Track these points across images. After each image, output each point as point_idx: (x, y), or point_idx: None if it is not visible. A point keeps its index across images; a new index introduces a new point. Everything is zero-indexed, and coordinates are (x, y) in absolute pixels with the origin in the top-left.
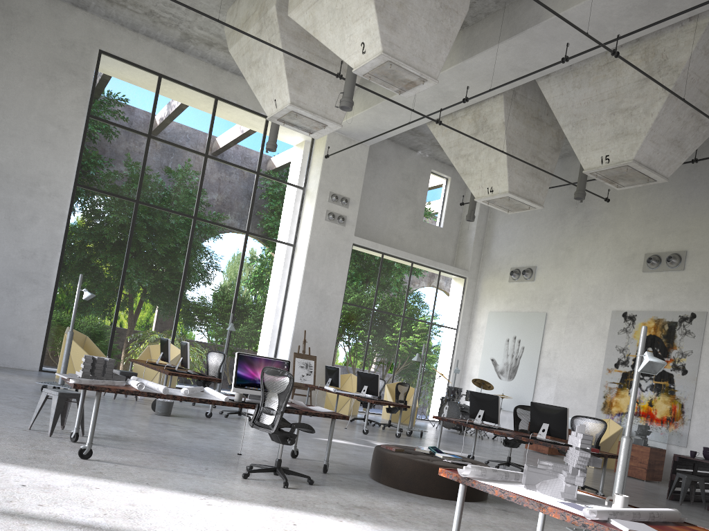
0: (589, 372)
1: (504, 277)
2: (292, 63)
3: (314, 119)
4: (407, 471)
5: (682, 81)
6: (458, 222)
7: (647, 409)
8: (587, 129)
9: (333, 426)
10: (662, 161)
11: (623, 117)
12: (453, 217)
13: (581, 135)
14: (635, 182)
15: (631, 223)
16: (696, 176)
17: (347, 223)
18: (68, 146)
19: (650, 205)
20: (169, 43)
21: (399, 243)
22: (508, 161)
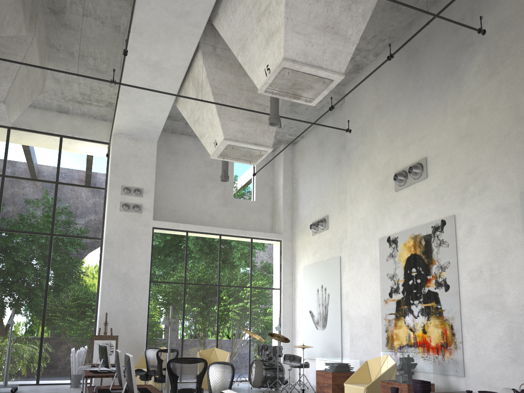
0: (371, 307)
1: (309, 232)
2: None
3: None
4: None
5: None
6: (270, 194)
7: (422, 337)
8: (250, 48)
9: None
10: (323, 54)
11: (266, 19)
12: (264, 190)
13: (248, 56)
14: (315, 89)
15: (380, 148)
16: (420, 81)
17: (144, 210)
18: None
19: (391, 124)
20: None
21: (212, 221)
22: (218, 110)
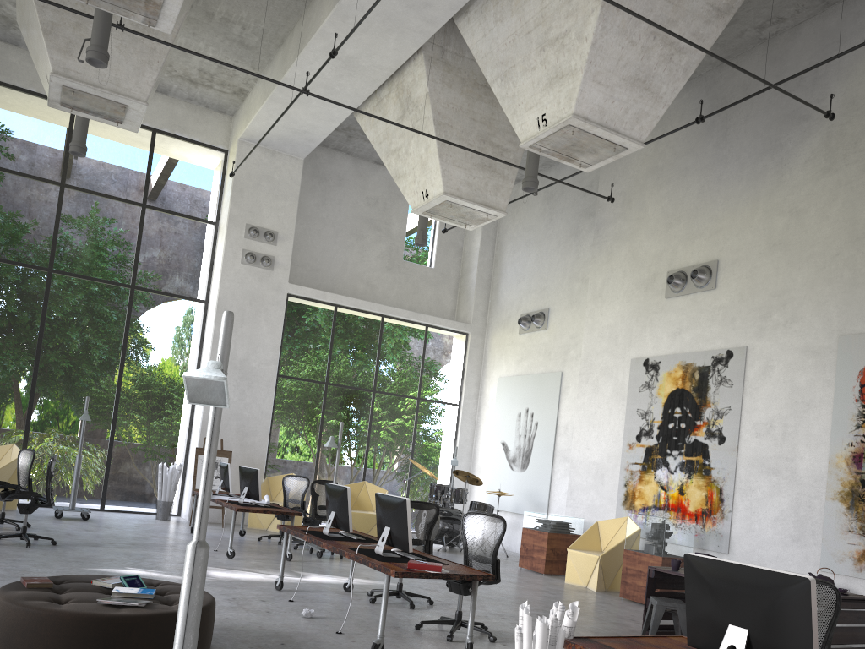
0: (607, 450)
1: (514, 328)
2: (52, 13)
3: (102, 96)
4: (6, 623)
5: None
6: (457, 260)
7: (677, 500)
8: (517, 81)
9: None
10: (624, 114)
11: (555, 52)
12: (449, 253)
13: (512, 90)
14: (600, 154)
15: (650, 231)
16: (726, 150)
17: (277, 266)
18: None
19: (672, 200)
20: None
21: (369, 292)
22: (440, 148)
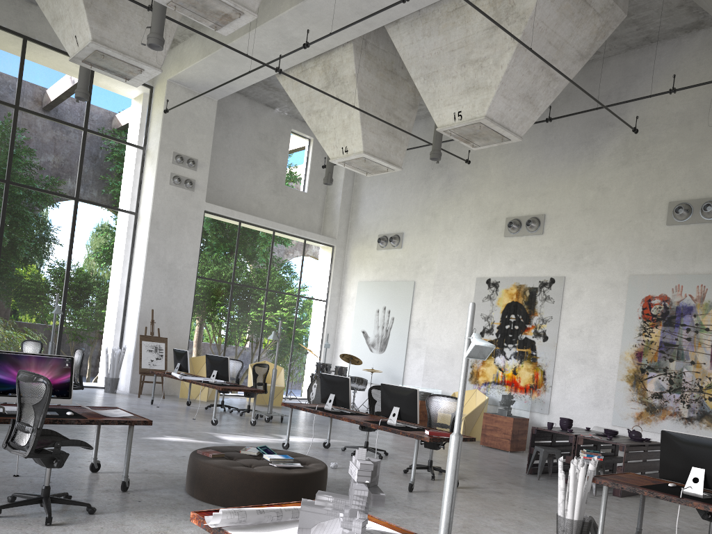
0: (456, 341)
1: (372, 245)
2: None
3: (126, 61)
4: (222, 482)
5: (530, 30)
6: (323, 187)
7: (511, 378)
8: (439, 82)
9: (131, 434)
10: (515, 118)
11: (474, 70)
12: (318, 181)
13: (434, 89)
14: (490, 141)
15: (492, 186)
16: (552, 137)
17: (197, 188)
18: None
19: (510, 167)
20: None
21: (260, 210)
22: (361, 118)
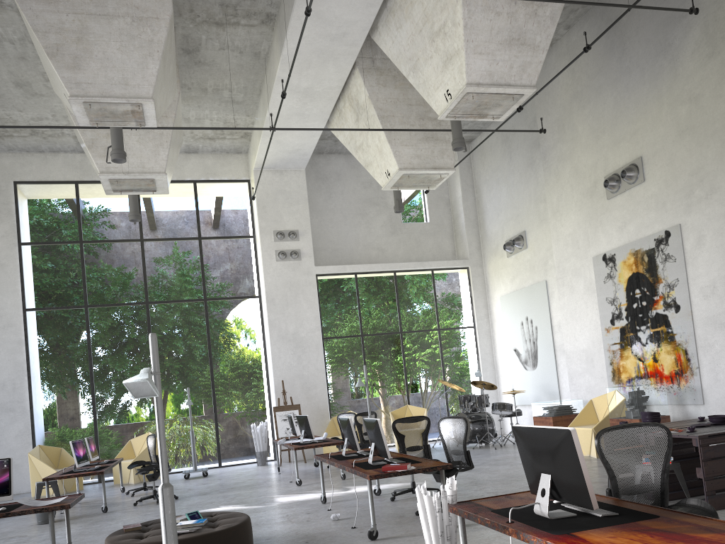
0: (591, 338)
1: (503, 254)
2: (90, 133)
3: (136, 178)
4: None
5: None
6: (447, 210)
7: (653, 367)
8: (423, 69)
9: (50, 520)
10: (510, 70)
11: (441, 40)
12: (439, 206)
13: (422, 78)
14: (504, 105)
15: (583, 146)
16: (627, 62)
17: (303, 256)
18: (9, 277)
19: (595, 116)
20: (75, 150)
21: (381, 255)
22: (388, 136)
